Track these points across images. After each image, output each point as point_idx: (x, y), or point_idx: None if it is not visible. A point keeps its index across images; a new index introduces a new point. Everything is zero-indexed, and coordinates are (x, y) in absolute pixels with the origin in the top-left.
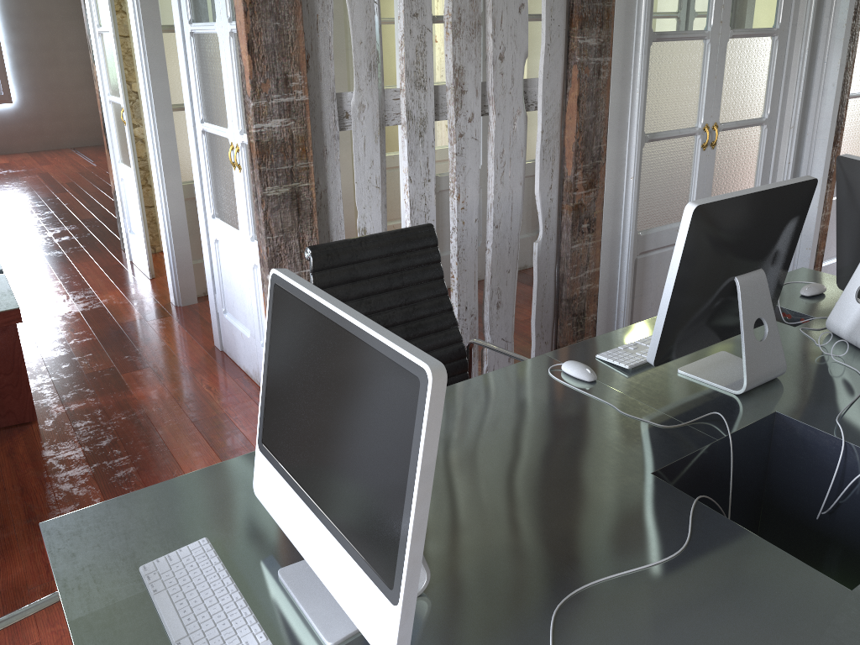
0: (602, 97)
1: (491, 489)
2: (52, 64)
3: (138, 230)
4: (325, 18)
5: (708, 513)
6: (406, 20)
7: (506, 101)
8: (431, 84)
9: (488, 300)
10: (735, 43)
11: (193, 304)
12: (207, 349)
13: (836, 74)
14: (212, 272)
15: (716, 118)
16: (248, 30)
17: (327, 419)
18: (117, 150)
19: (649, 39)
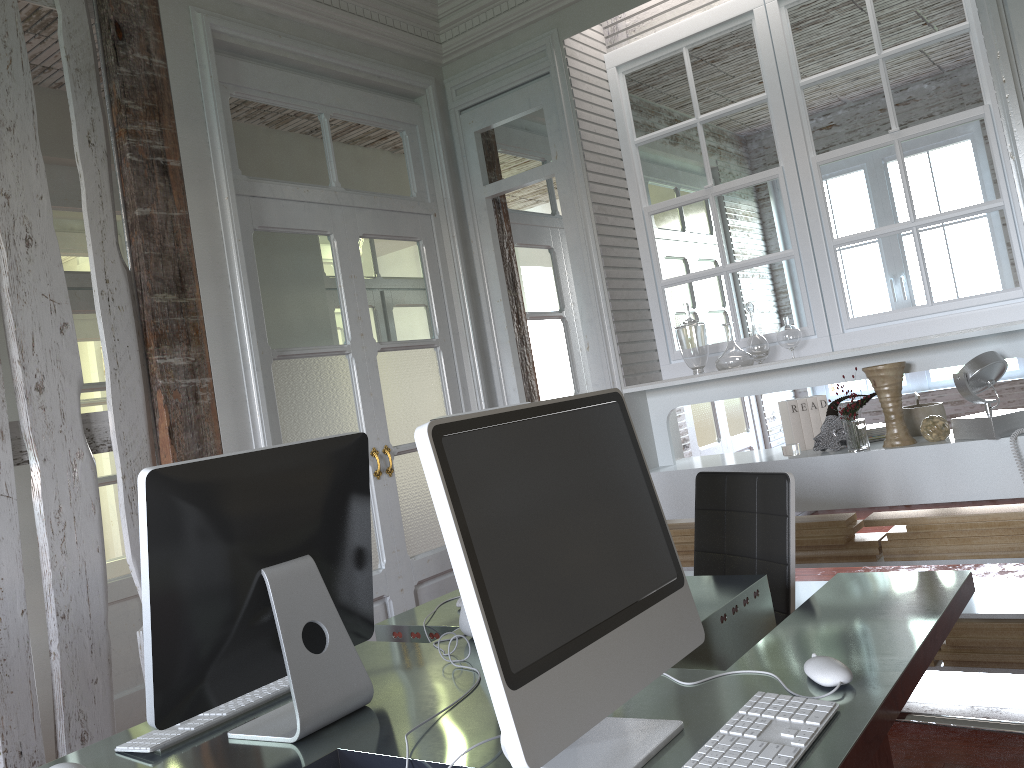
0: (208, 424)
1: None
2: None
3: None
4: None
5: None
6: None
7: (57, 441)
8: None
9: (63, 732)
10: (388, 356)
11: None
12: None
13: (513, 377)
14: None
15: (386, 440)
16: None
17: None
18: None
19: (268, 357)
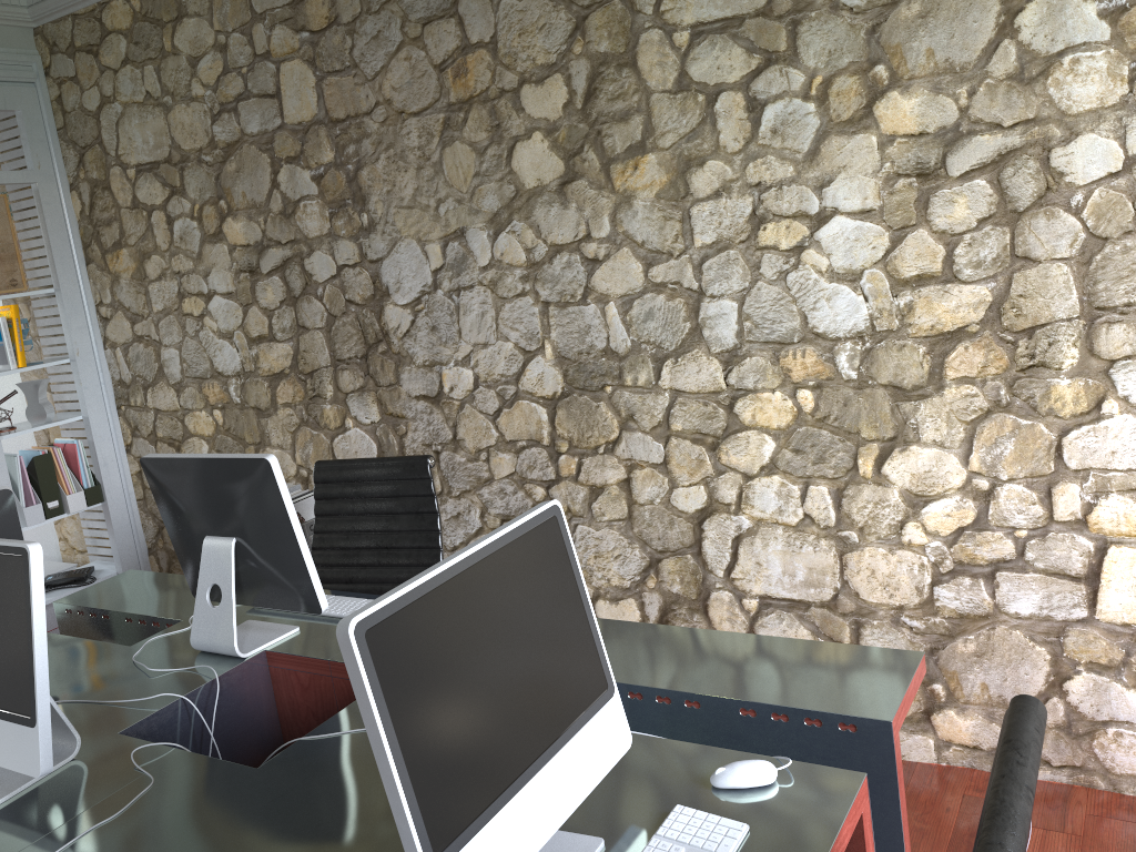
0: None
1: (312, 849)
2: None
3: None
4: None
5: (321, 729)
6: None
7: None
8: None
9: None
10: None
11: None
12: None
13: None
14: None
15: None
16: None
17: (506, 662)
18: None
19: None
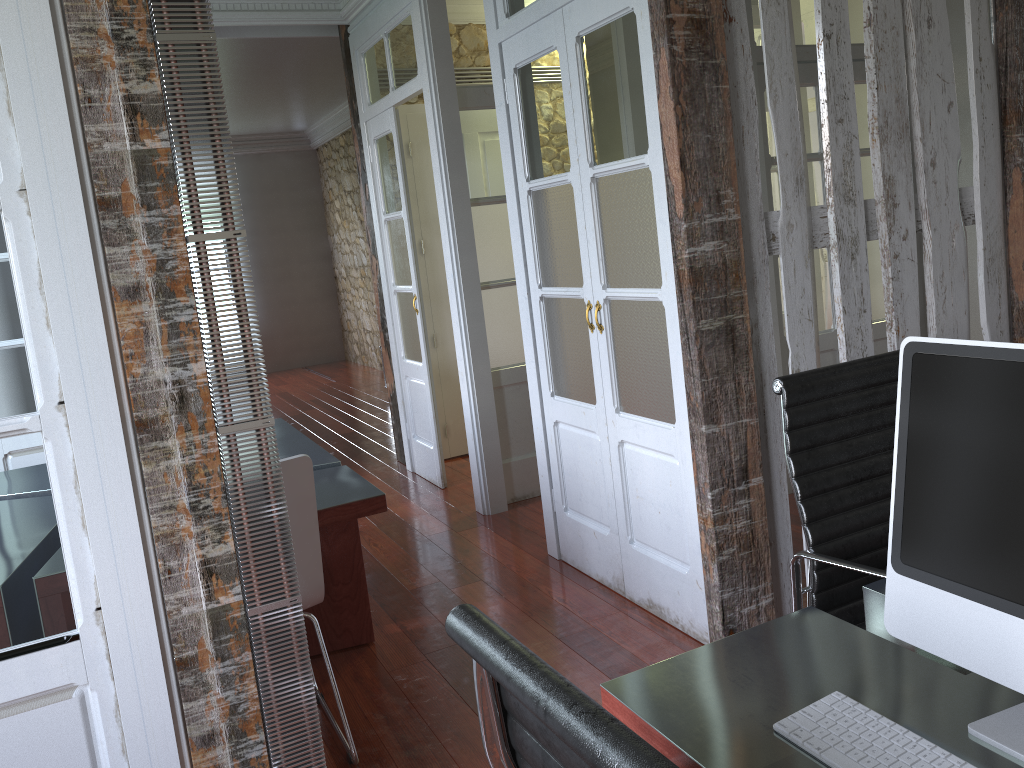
0: None
1: None
2: (285, 278)
3: (427, 432)
4: (750, 129)
5: None
6: (830, 127)
7: (942, 214)
8: (860, 197)
9: None
10: None
11: (503, 511)
12: (540, 559)
13: None
14: (547, 462)
15: None
16: (680, 145)
17: None
18: (401, 345)
19: None
